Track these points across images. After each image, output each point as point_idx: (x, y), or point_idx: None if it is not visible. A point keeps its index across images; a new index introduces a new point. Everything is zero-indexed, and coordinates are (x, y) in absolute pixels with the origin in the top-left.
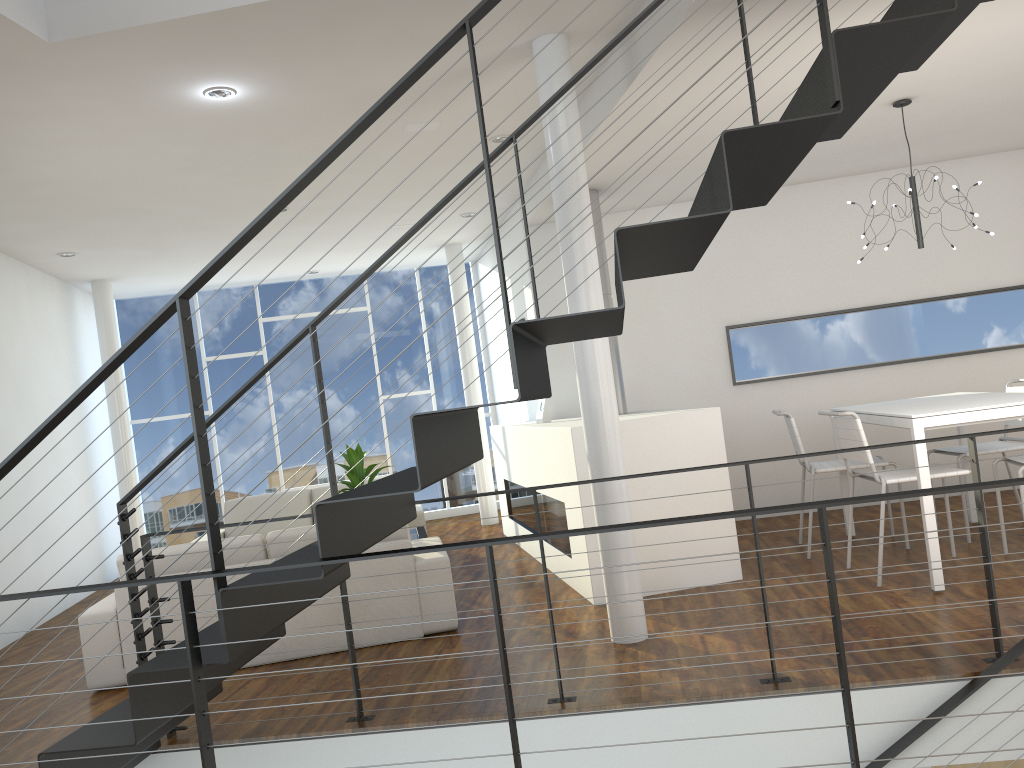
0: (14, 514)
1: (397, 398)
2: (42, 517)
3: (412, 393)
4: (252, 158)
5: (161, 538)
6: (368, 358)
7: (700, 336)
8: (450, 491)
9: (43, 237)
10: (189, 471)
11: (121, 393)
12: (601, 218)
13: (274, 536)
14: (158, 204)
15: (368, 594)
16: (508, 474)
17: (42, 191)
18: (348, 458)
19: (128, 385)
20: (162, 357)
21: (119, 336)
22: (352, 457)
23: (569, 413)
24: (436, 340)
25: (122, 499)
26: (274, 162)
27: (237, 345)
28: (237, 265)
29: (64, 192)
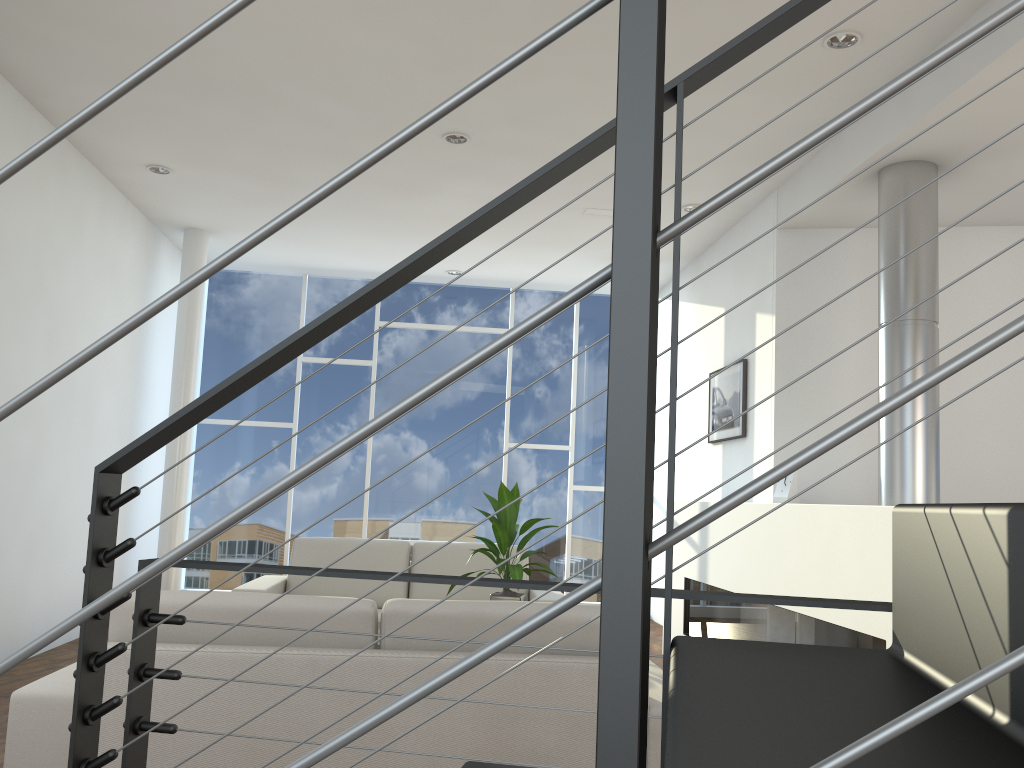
0: (3, 499)
1: (526, 449)
2: (46, 513)
3: (546, 446)
4: (459, 1)
5: (202, 572)
6: (499, 393)
7: (1022, 420)
8: (572, 580)
9: (130, 126)
10: (254, 494)
11: (191, 375)
12: (937, 209)
13: (398, 609)
14: (296, 87)
15: (553, 755)
16: (700, 572)
17: (135, 14)
18: (494, 504)
19: (203, 374)
20: (250, 347)
21: (205, 313)
22: (504, 502)
23: (805, 499)
24: (586, 385)
25: (110, 458)
26: (487, 21)
27: (343, 349)
28: (368, 240)
29: (167, 24)
